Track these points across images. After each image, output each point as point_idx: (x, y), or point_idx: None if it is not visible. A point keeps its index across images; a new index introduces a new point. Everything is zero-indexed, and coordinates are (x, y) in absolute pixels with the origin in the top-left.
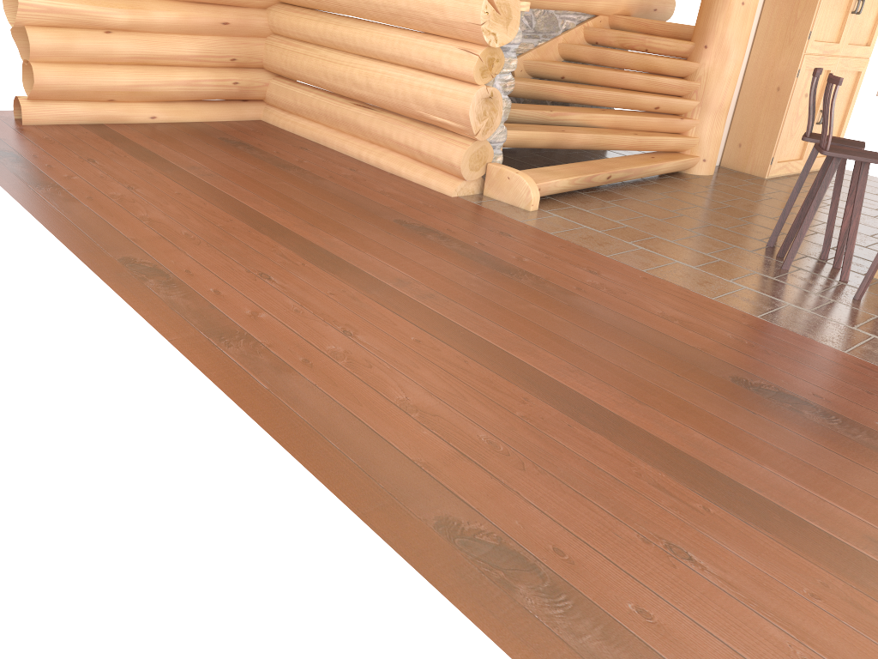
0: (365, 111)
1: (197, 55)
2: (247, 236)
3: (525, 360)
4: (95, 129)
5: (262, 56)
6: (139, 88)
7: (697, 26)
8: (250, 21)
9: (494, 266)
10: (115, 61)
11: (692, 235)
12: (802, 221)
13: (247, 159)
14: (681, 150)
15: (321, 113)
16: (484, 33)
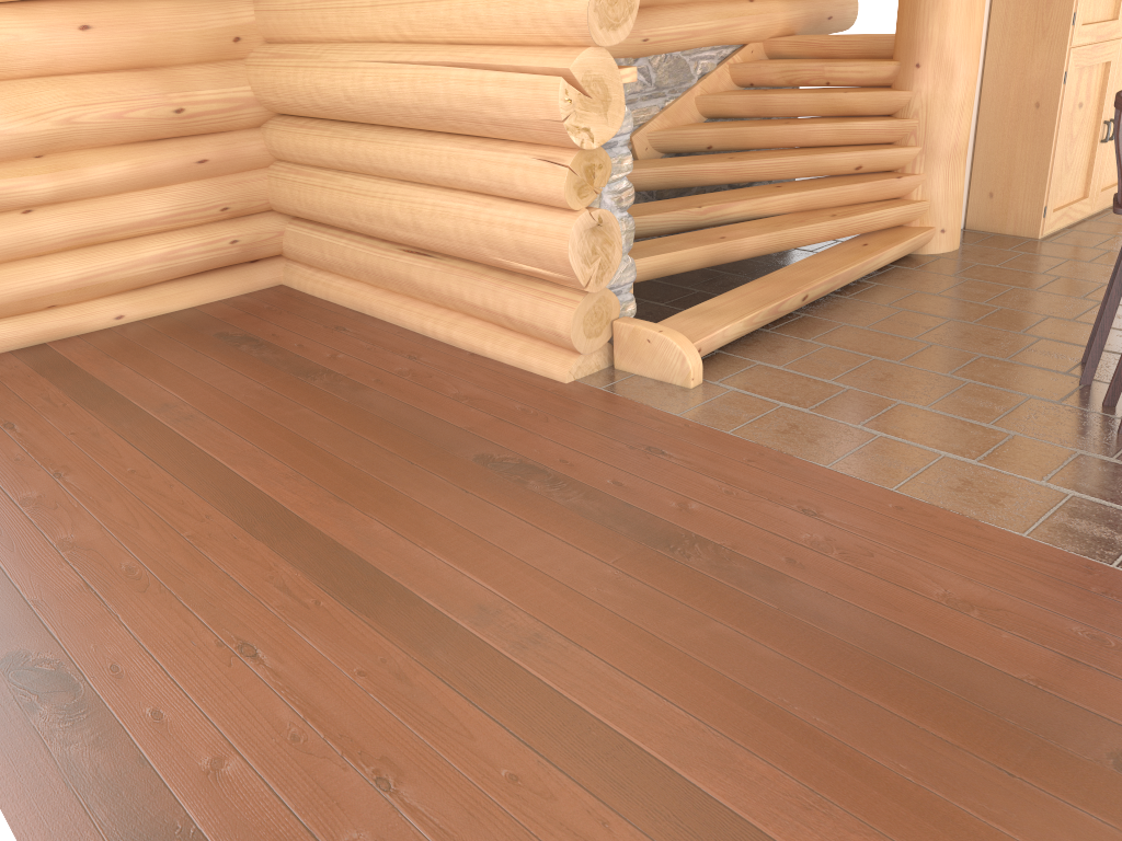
0: (420, 261)
1: (169, 214)
2: (229, 551)
3: (716, 794)
4: (31, 356)
5: (267, 194)
6: (89, 281)
7: (899, 36)
8: (239, 150)
9: (642, 534)
10: (46, 250)
11: (956, 386)
12: None
13: (251, 369)
14: (905, 223)
15: (359, 269)
16: (571, 132)
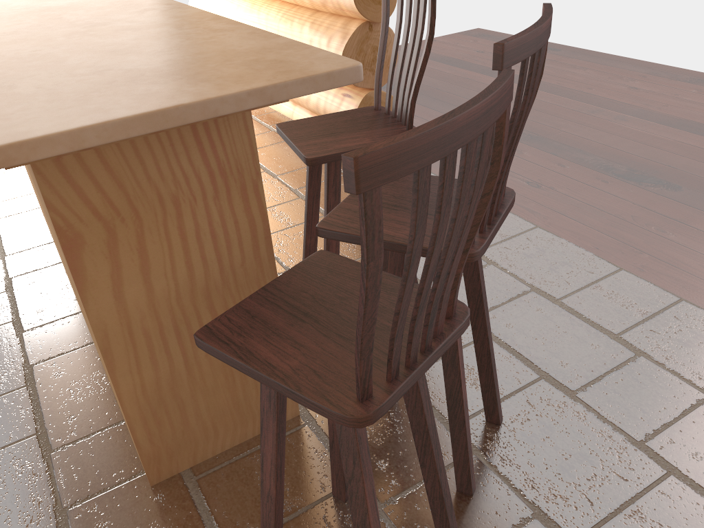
0: None
1: None
2: None
3: None
4: None
5: None
6: None
7: None
8: None
9: None
10: None
11: None
12: (490, 341)
13: None
14: None
15: None
16: None
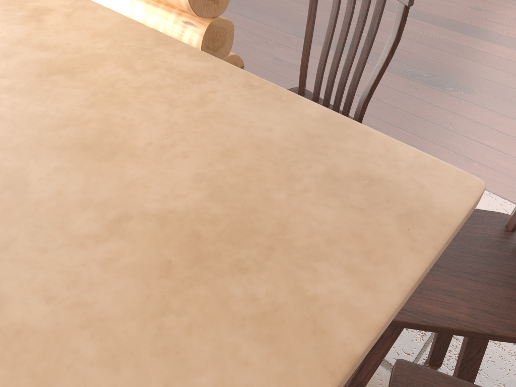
0: None
1: None
2: None
3: None
4: None
5: None
6: None
7: None
8: None
9: None
10: None
11: None
12: None
13: None
14: None
15: None
16: None
